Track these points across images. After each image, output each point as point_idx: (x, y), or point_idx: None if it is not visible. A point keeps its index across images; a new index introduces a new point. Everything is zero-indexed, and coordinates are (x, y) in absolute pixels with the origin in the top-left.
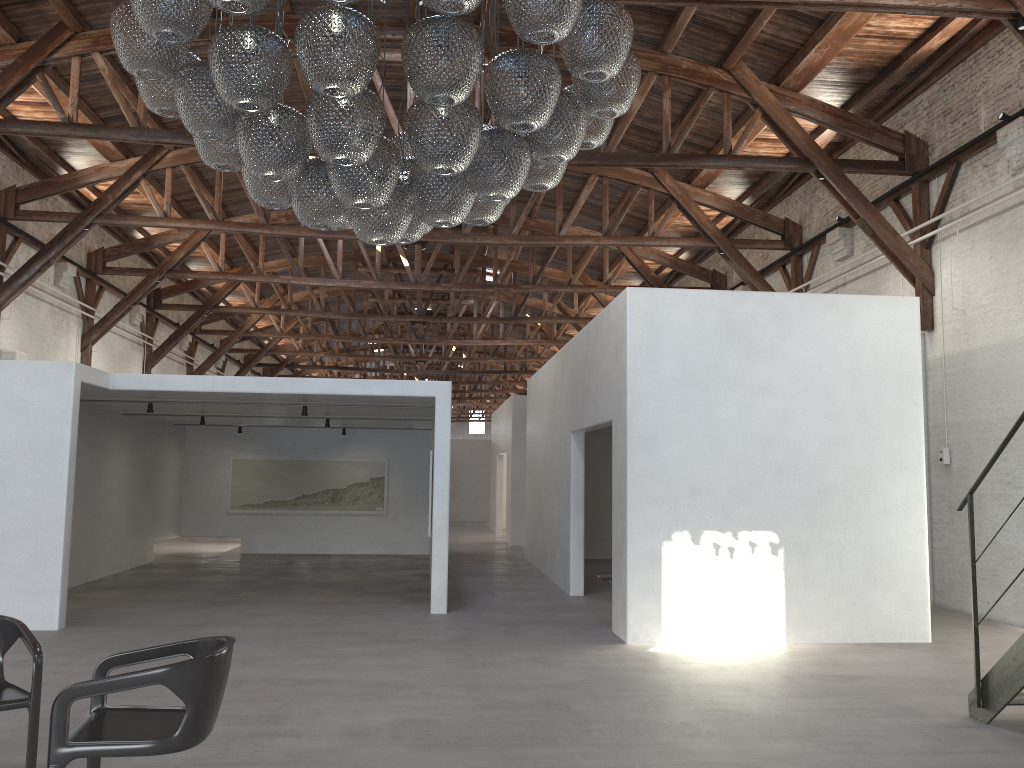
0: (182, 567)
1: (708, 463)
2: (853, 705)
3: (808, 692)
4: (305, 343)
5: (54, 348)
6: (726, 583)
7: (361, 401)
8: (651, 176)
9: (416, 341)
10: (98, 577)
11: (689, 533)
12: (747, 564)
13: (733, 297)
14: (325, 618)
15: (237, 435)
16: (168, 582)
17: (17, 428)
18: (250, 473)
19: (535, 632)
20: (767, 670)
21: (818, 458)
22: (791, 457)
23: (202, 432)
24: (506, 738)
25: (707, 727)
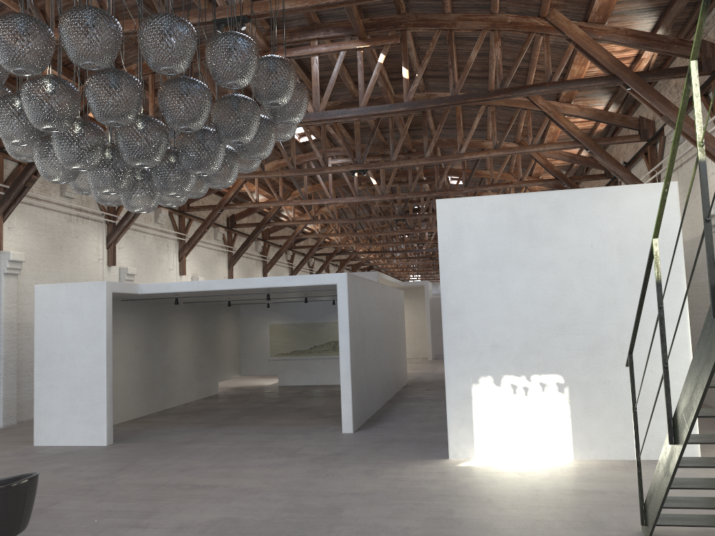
0: (230, 397)
1: (504, 325)
2: (556, 517)
3: (534, 504)
4: (347, 237)
5: (158, 261)
6: (523, 414)
7: (299, 288)
8: (527, 100)
9: (408, 231)
10: (172, 406)
11: (492, 377)
12: (539, 400)
13: (518, 198)
14: (270, 437)
15: (271, 308)
16: (208, 409)
17: (77, 323)
18: (280, 333)
19: (394, 448)
20: (527, 484)
21: (594, 316)
22: (571, 317)
23: (249, 308)
24: (269, 535)
25: (418, 532)
